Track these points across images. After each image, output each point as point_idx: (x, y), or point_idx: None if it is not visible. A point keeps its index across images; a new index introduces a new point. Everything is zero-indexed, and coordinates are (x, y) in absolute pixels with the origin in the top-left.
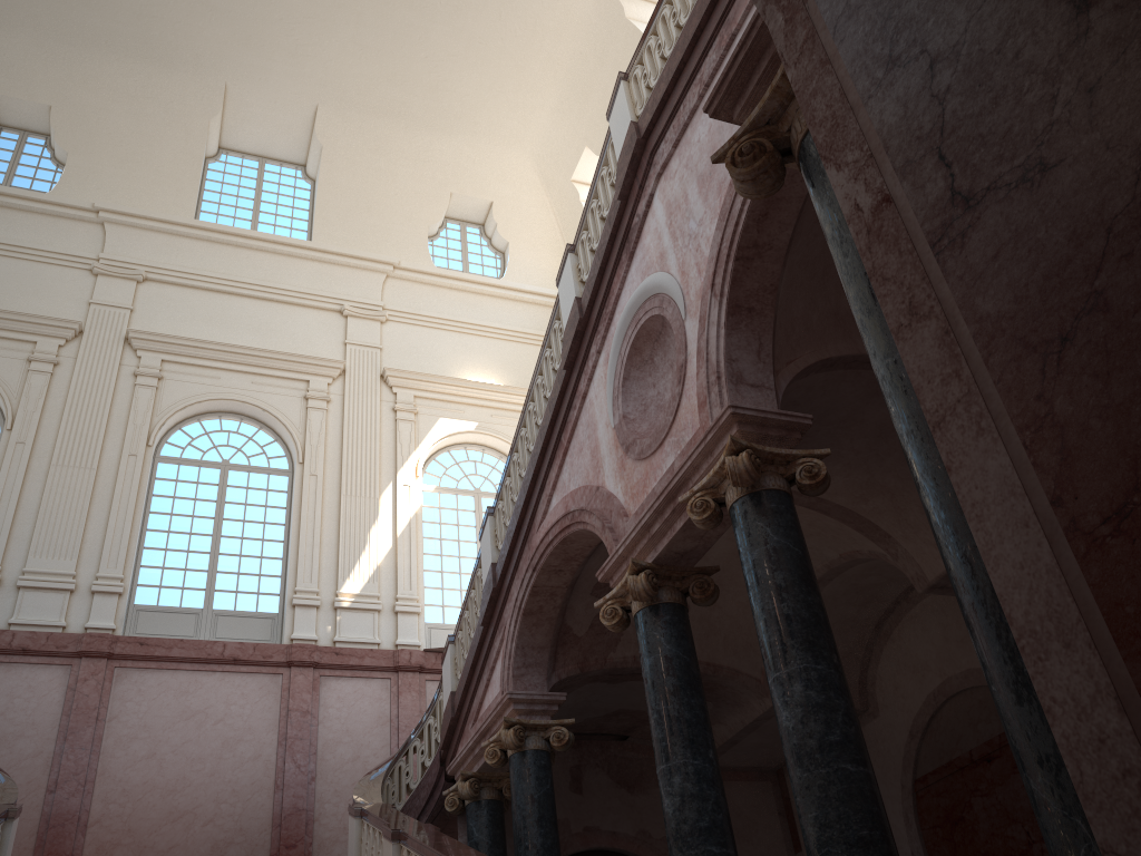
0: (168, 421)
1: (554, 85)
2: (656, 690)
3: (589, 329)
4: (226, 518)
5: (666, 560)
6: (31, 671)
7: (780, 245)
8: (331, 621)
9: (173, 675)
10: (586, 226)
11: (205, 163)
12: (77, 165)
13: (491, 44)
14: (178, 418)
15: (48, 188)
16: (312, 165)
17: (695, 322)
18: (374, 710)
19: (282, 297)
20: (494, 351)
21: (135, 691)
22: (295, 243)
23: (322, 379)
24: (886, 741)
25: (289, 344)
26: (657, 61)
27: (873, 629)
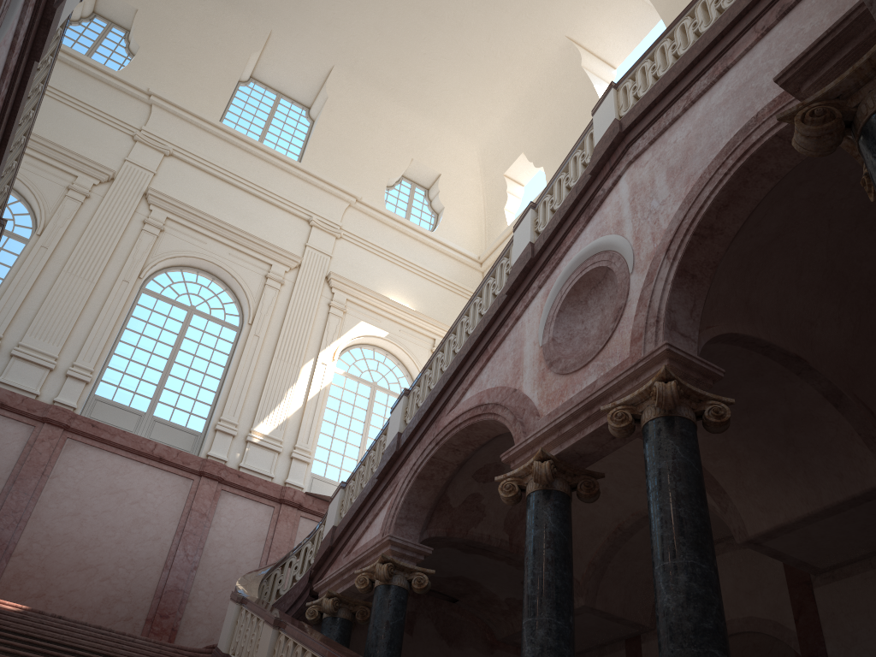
0: (159, 264)
1: (512, 101)
2: (537, 557)
3: (536, 268)
4: (182, 349)
5: (567, 457)
6: (3, 422)
7: (729, 233)
8: (241, 450)
9: (110, 457)
10: (550, 192)
11: (237, 84)
12: (144, 58)
13: (476, 57)
14: (167, 264)
15: (117, 68)
16: (315, 109)
17: (641, 277)
18: (256, 528)
19: (268, 197)
20: (413, 283)
21: (77, 461)
22: (289, 161)
23: (282, 266)
24: None
25: (264, 234)
26: (649, 79)
27: None
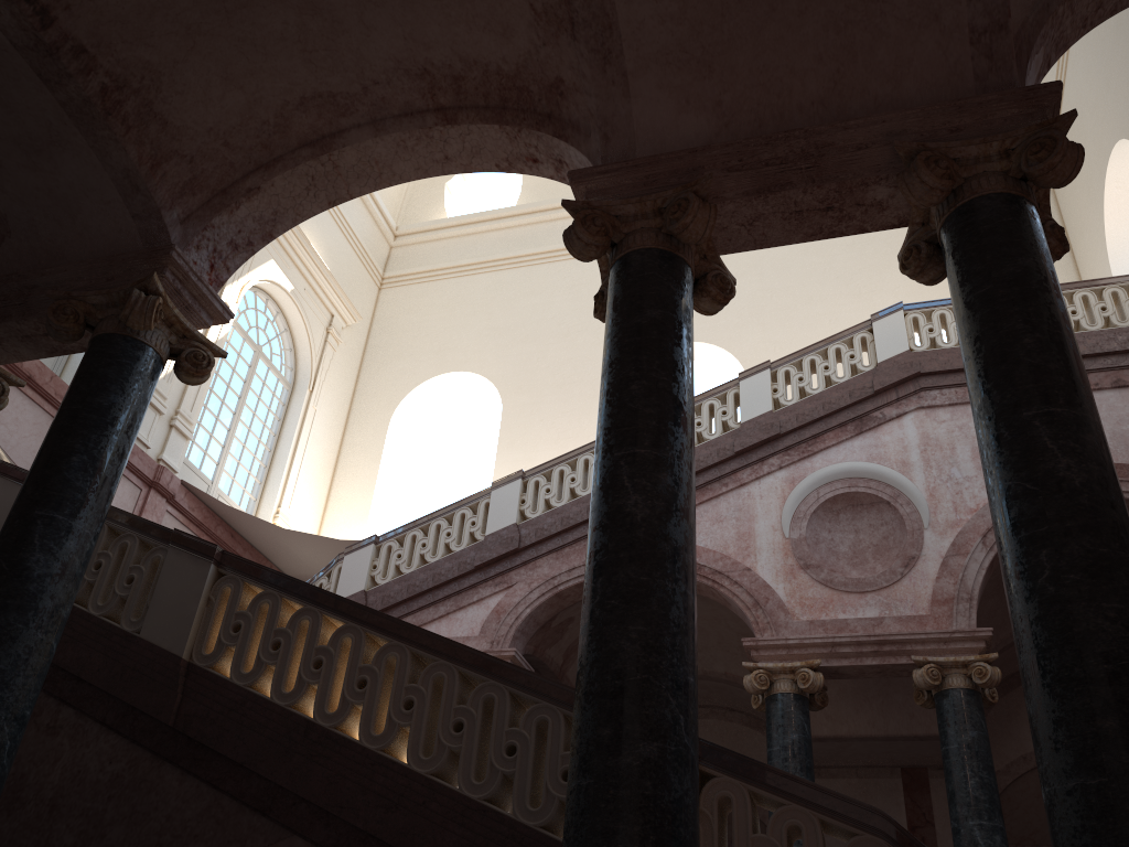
0: None
1: None
2: (798, 761)
3: (780, 445)
4: None
5: (823, 670)
6: None
7: None
8: None
9: None
10: (794, 363)
11: None
12: None
13: None
14: None
15: None
16: None
17: (939, 539)
18: None
19: None
20: (328, 230)
21: None
22: None
23: None
24: None
25: None
26: (952, 334)
27: None
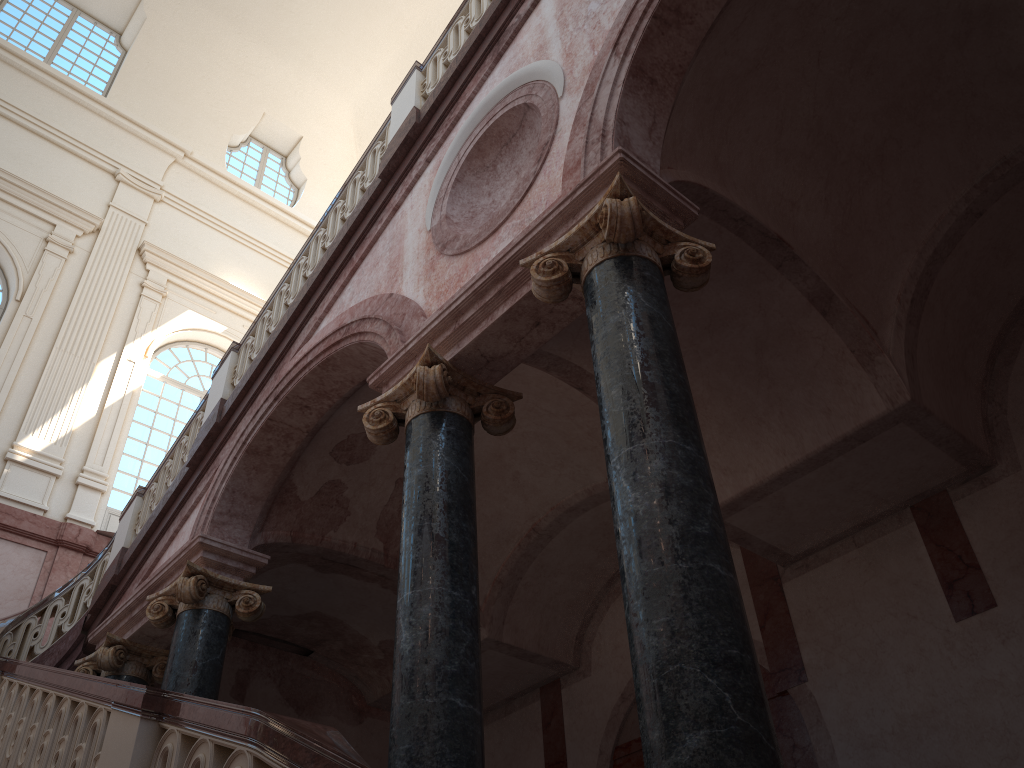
0: None
1: (395, 46)
2: (421, 504)
3: (424, 137)
4: None
5: (467, 363)
6: None
7: (701, 25)
8: None
9: None
10: (444, 46)
11: None
12: None
13: None
14: None
15: None
16: (129, 34)
17: (576, 97)
18: (16, 581)
19: (54, 137)
20: (263, 269)
21: None
22: (87, 92)
23: (71, 229)
24: (592, 703)
25: (45, 184)
26: None
27: (605, 583)
